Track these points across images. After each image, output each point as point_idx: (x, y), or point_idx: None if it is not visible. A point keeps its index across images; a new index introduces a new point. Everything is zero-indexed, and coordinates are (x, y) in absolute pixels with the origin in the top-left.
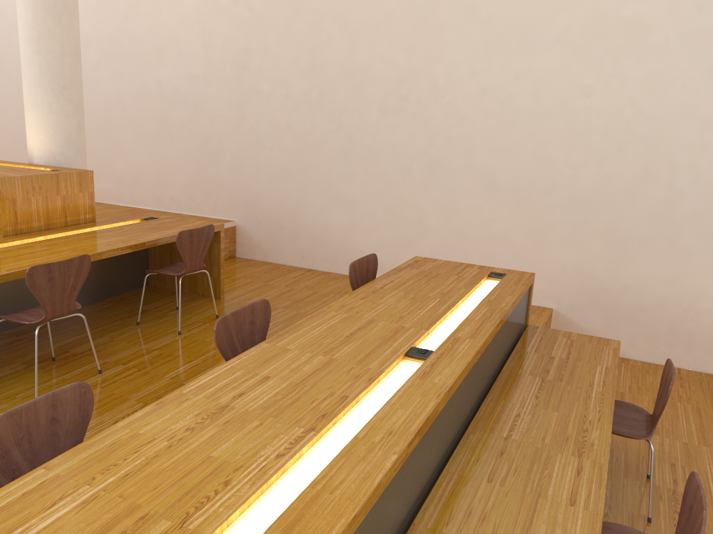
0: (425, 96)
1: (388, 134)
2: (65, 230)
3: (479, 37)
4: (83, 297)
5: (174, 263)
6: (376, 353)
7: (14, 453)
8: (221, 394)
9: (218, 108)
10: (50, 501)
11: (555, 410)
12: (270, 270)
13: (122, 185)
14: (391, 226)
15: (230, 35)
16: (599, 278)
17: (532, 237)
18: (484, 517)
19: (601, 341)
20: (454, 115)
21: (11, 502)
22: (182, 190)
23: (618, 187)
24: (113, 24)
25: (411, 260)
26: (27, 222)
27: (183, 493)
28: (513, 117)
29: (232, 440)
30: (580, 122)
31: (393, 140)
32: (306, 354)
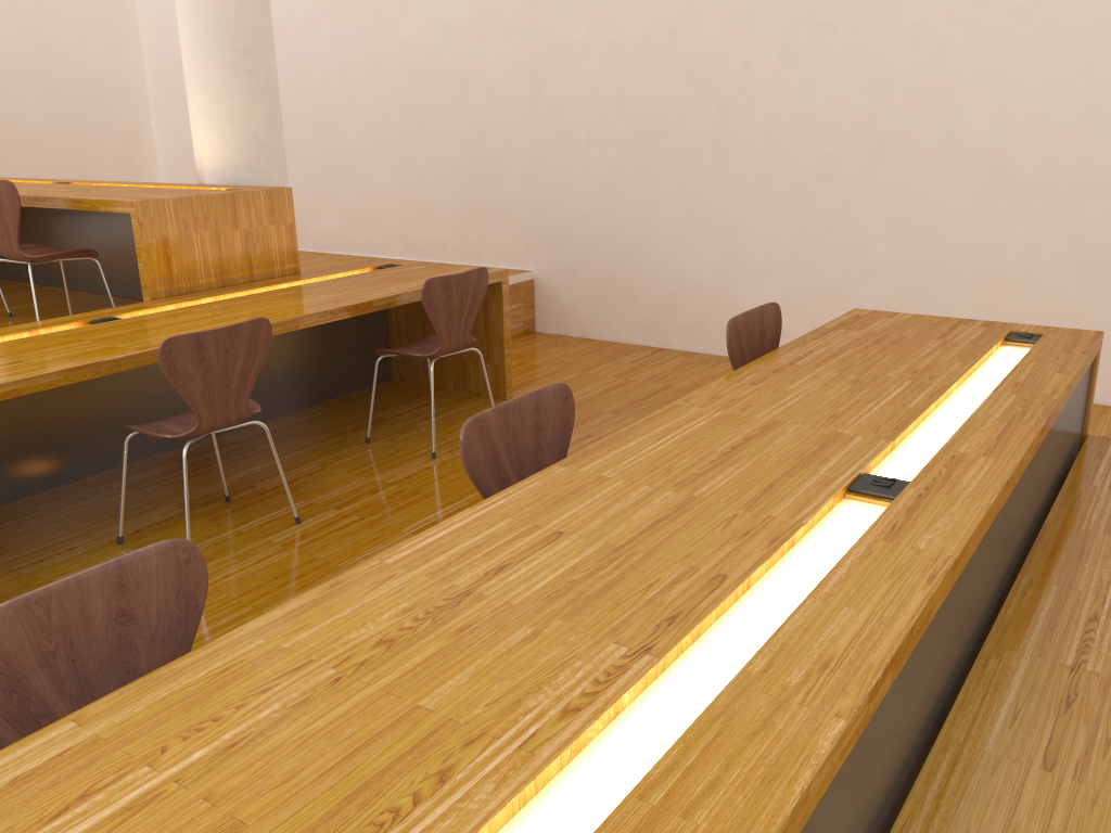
0: (865, 19)
1: (797, 97)
2: (248, 287)
3: None
4: (285, 399)
5: (424, 339)
6: (785, 486)
7: (36, 683)
8: (460, 568)
9: (499, 78)
10: (59, 802)
11: None
12: (591, 351)
13: (355, 222)
14: (803, 265)
15: None
16: None
17: (1081, 272)
18: None
19: None
20: (923, 49)
21: None
22: (447, 225)
23: None
24: None
25: (847, 315)
26: (188, 276)
27: (343, 797)
28: (1044, 41)
29: (470, 670)
30: None
31: (806, 108)
32: (639, 489)
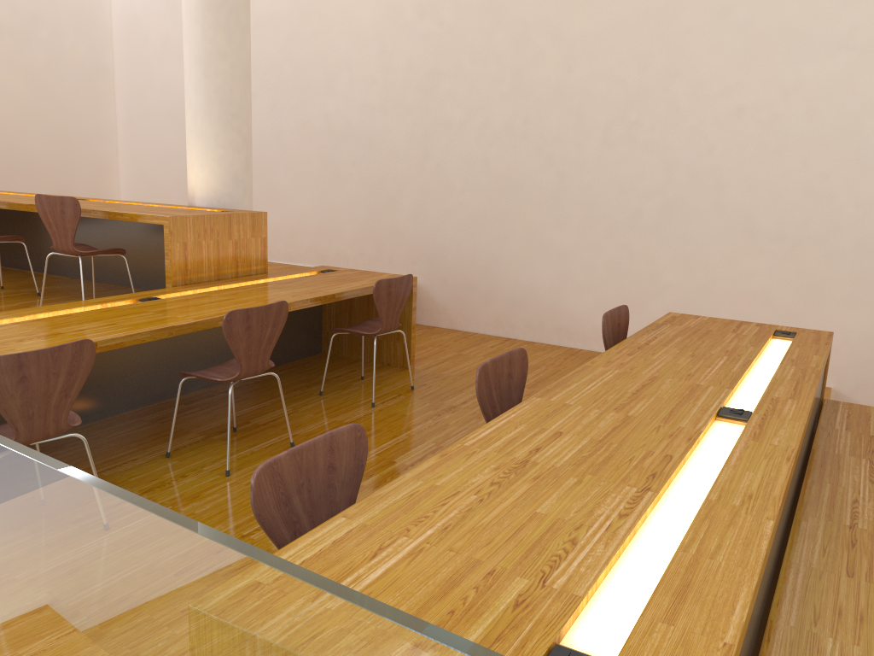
0: (661, 121)
1: (613, 169)
2: (237, 281)
3: (734, 44)
4: None
5: (362, 322)
6: (680, 411)
7: (295, 502)
8: (512, 448)
9: (398, 143)
10: (369, 551)
11: None
12: (460, 338)
13: (278, 238)
14: (614, 283)
15: (415, 55)
16: None
17: (803, 295)
18: (862, 618)
19: None
20: (699, 143)
21: (324, 550)
22: (350, 243)
23: None
24: (274, 48)
25: (667, 316)
26: (197, 271)
27: (525, 550)
28: (779, 144)
29: (554, 497)
30: (871, 147)
31: (619, 177)
32: (593, 411)
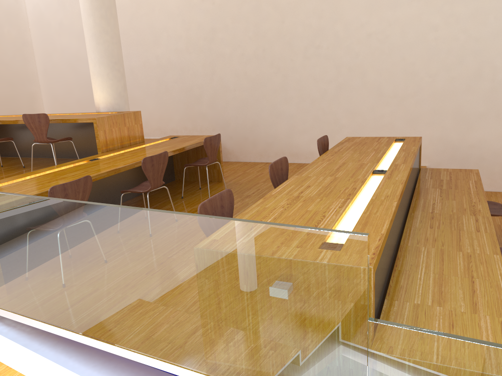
0: (331, 44)
1: (310, 70)
2: (132, 147)
3: (363, 2)
4: None
5: (197, 160)
6: (357, 173)
7: None
8: (291, 193)
9: (198, 68)
10: None
11: (453, 200)
12: (243, 165)
13: None
14: (317, 128)
15: (201, 21)
16: (453, 143)
17: (408, 123)
18: (435, 240)
19: (467, 170)
20: (351, 53)
21: None
22: (178, 123)
23: (460, 84)
24: (123, 23)
25: (345, 138)
26: (112, 144)
27: (307, 220)
28: (389, 50)
29: (313, 205)
30: (432, 47)
31: (314, 74)
32: (321, 177)
